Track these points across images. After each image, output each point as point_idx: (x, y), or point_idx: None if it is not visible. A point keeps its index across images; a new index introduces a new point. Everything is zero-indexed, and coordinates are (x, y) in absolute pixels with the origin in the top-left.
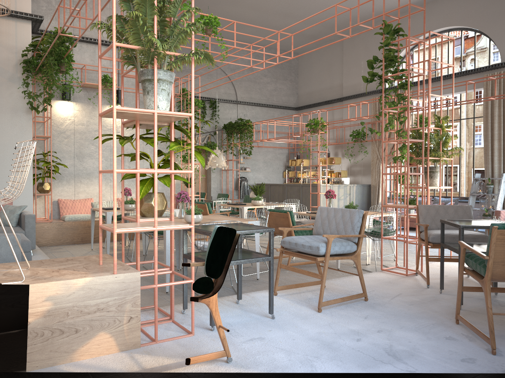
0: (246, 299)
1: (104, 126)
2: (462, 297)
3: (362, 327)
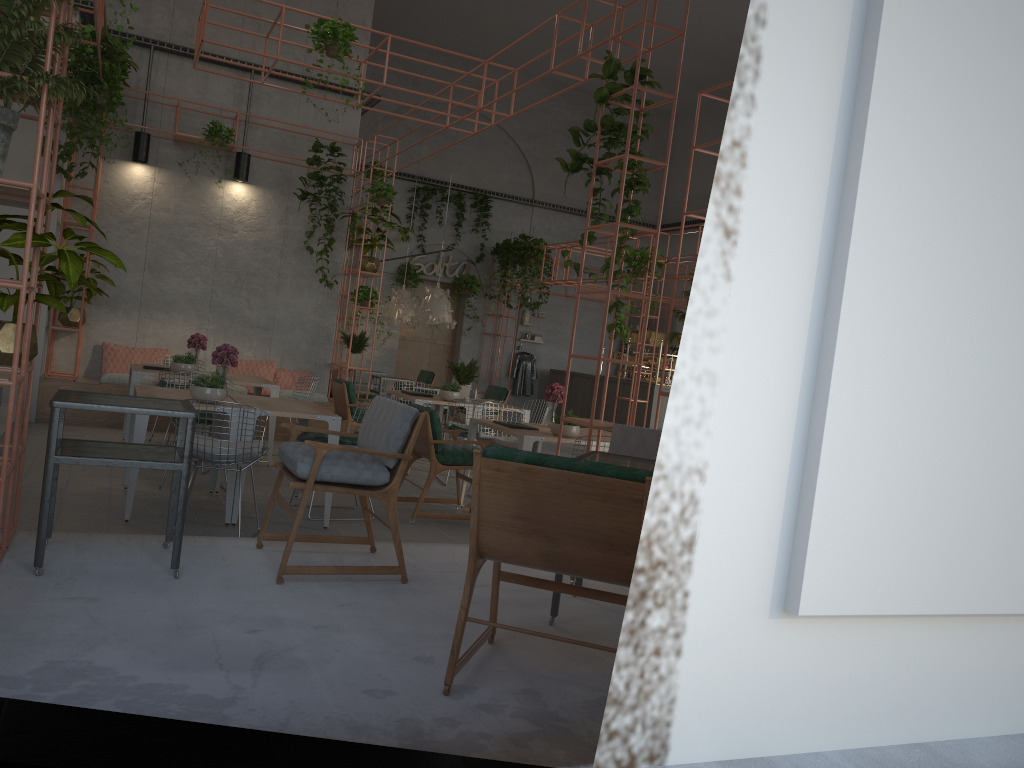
0: (196, 545)
1: (208, 218)
2: (556, 600)
3: (304, 616)
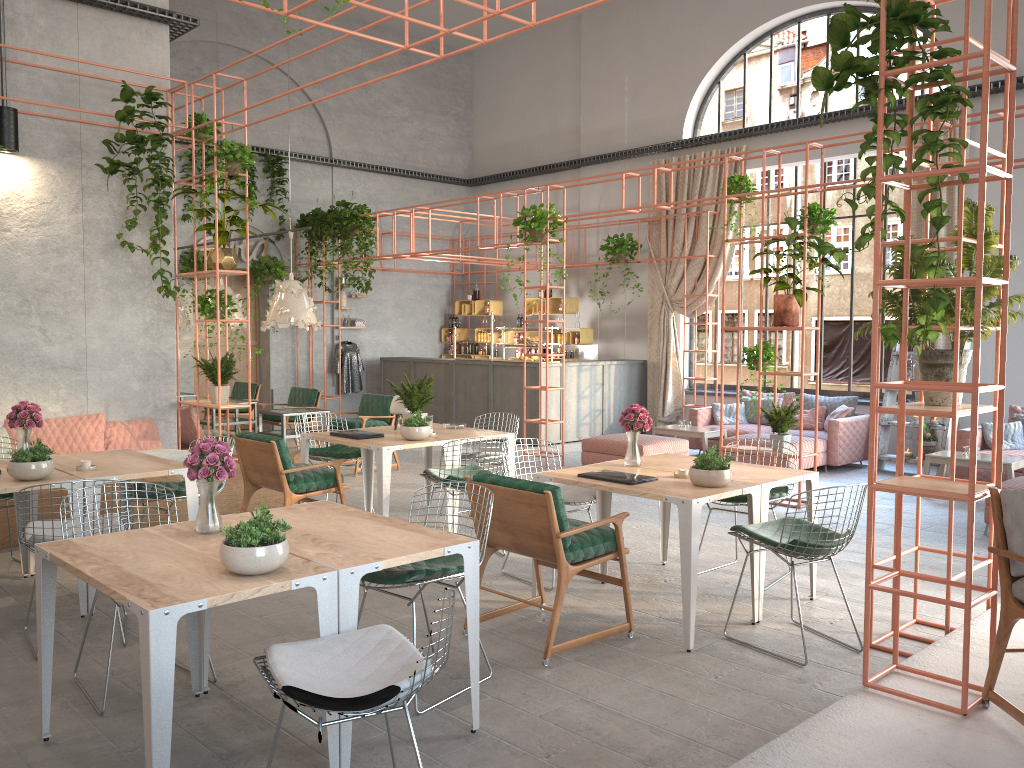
0: None
1: None
2: None
3: None
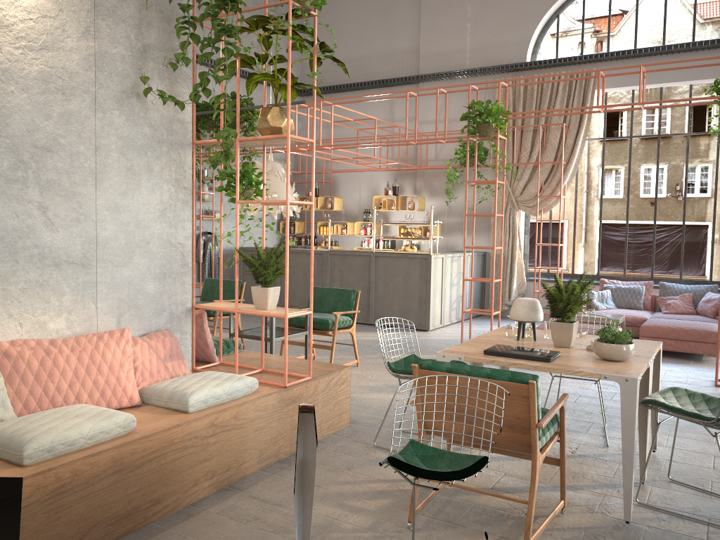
0: None
1: None
2: None
3: None
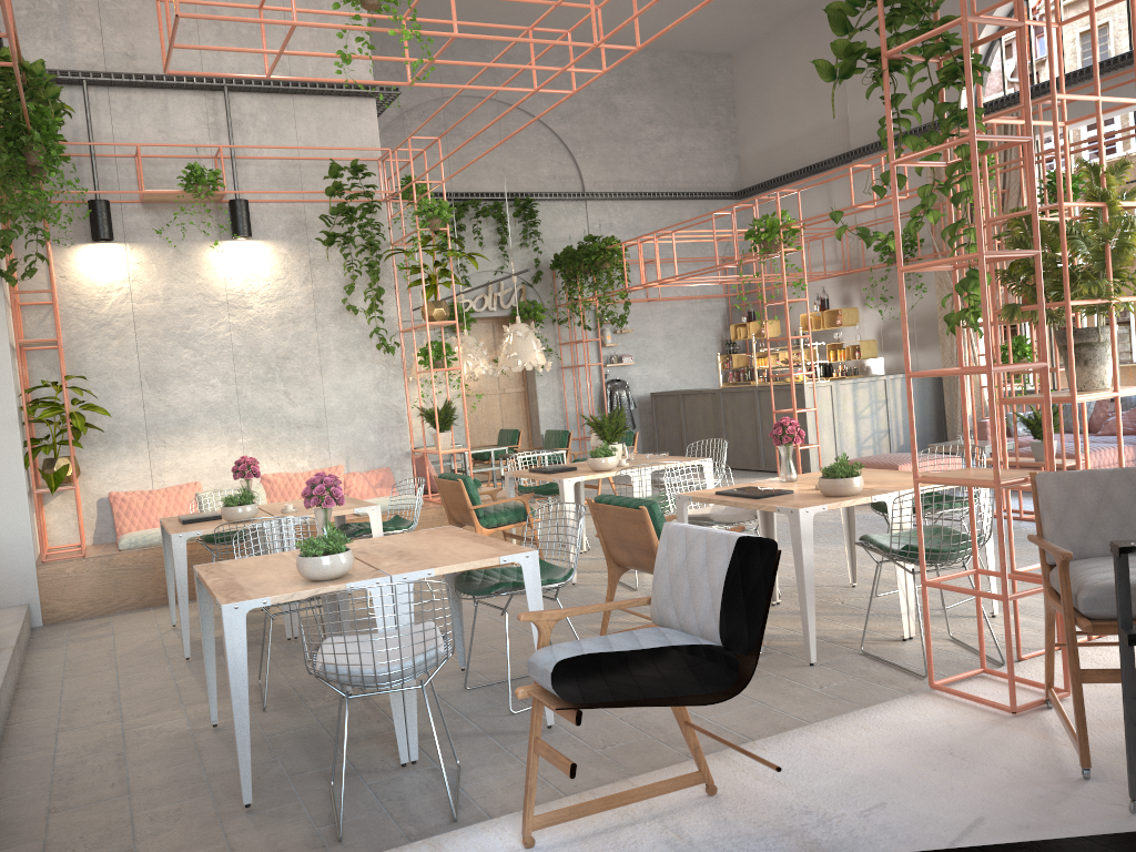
0: None
1: (210, 297)
2: None
3: None
